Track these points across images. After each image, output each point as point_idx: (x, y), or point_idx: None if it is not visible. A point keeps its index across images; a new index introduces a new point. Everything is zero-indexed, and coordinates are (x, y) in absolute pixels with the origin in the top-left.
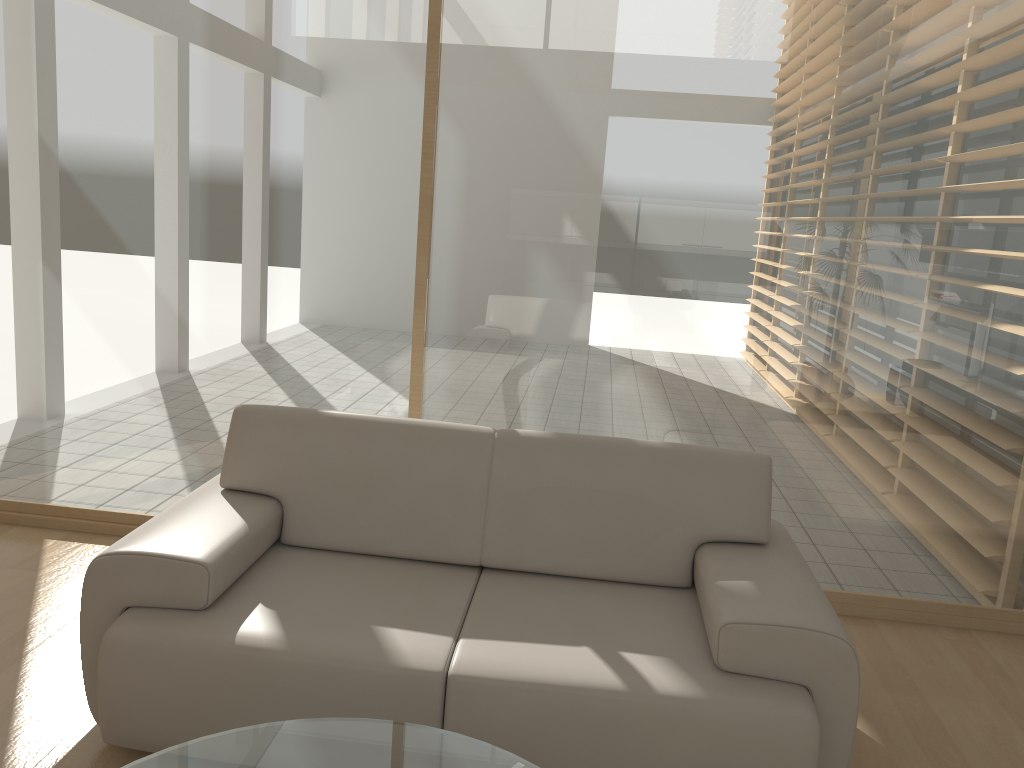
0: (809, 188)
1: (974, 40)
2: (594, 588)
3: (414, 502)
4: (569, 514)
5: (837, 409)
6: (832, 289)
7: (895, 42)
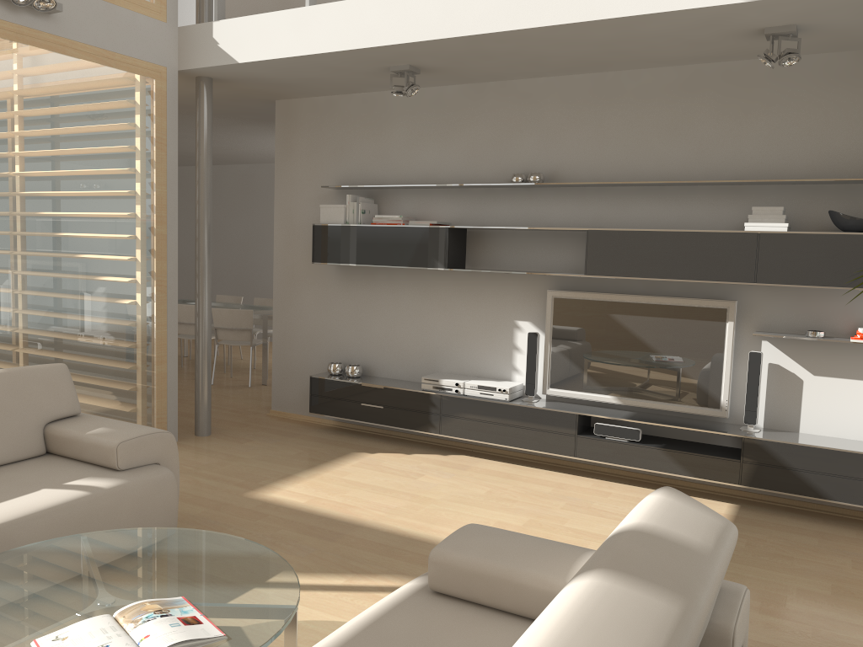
0: (6, 197)
1: (84, 113)
2: None
3: None
4: None
5: (45, 339)
6: (30, 262)
7: (43, 109)
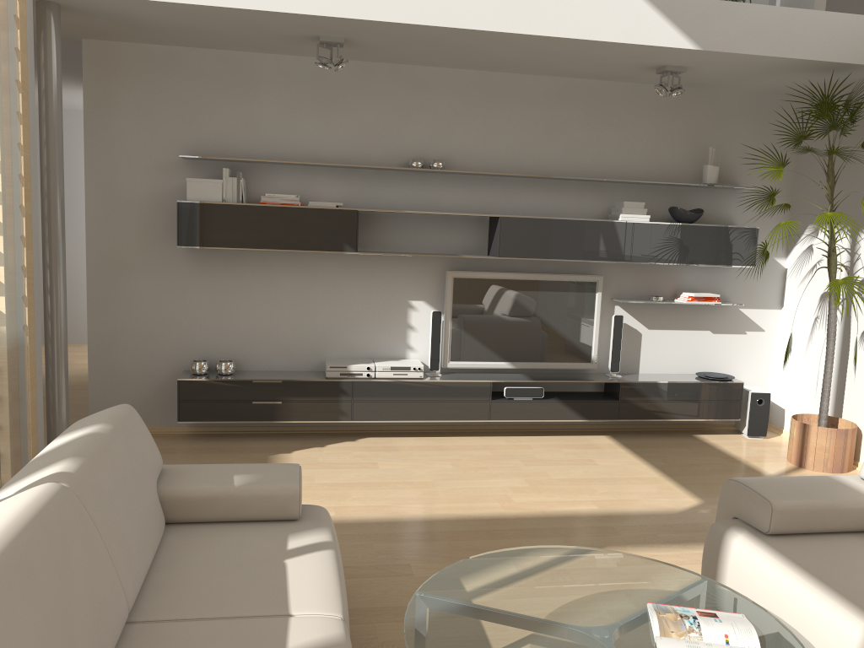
0: None
1: None
2: (168, 562)
3: (89, 599)
4: (131, 517)
5: None
6: None
7: None
